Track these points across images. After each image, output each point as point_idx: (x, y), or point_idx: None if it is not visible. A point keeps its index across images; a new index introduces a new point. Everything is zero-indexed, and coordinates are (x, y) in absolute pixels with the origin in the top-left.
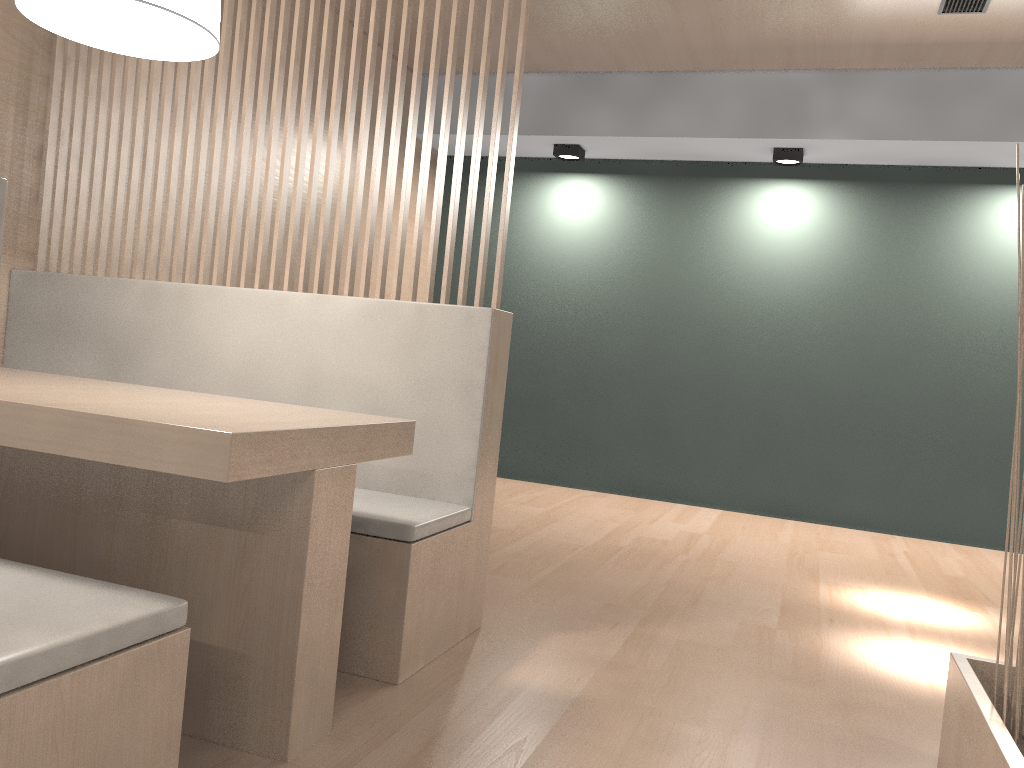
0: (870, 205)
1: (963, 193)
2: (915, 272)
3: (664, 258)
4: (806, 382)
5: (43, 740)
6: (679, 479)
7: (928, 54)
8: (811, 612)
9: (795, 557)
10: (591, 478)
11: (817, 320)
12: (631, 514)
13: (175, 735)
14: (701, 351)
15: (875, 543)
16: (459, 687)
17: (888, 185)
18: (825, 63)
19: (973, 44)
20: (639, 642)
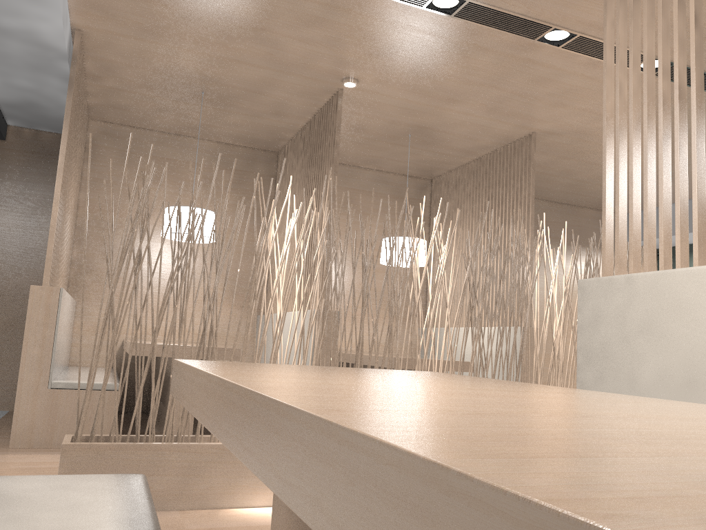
0: None
1: None
2: None
3: None
4: None
5: None
6: None
7: None
8: None
9: None
10: None
11: None
12: None
13: None
14: None
15: None
16: None
17: None
18: None
19: None
20: None
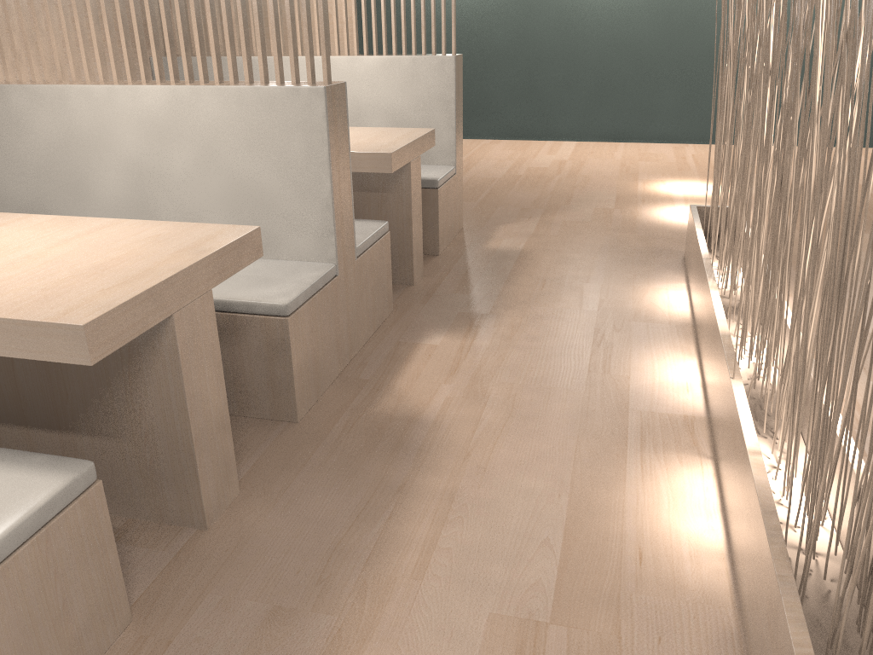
0: None
1: None
2: None
3: None
4: (630, 45)
5: (369, 269)
6: (547, 124)
7: None
8: (632, 198)
9: (624, 167)
10: (487, 131)
11: None
12: (519, 153)
13: (390, 271)
14: (557, 30)
15: (675, 151)
16: (467, 253)
17: None
18: None
19: None
20: (544, 224)
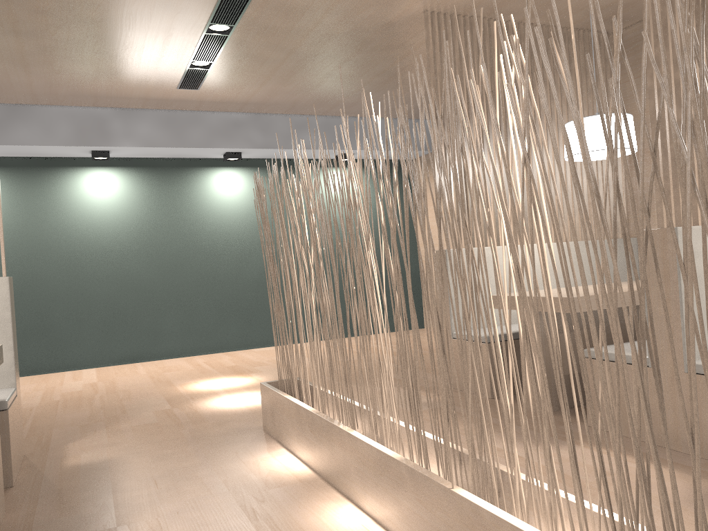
0: (150, 180)
1: (196, 172)
2: (180, 215)
3: (27, 219)
4: (132, 283)
5: None
6: (64, 356)
7: (171, 104)
8: (181, 398)
9: (155, 378)
10: None
11: (132, 247)
12: (44, 384)
13: None
14: (64, 274)
15: (188, 362)
16: (47, 476)
17: (158, 168)
18: (116, 105)
19: (193, 101)
20: (114, 433)
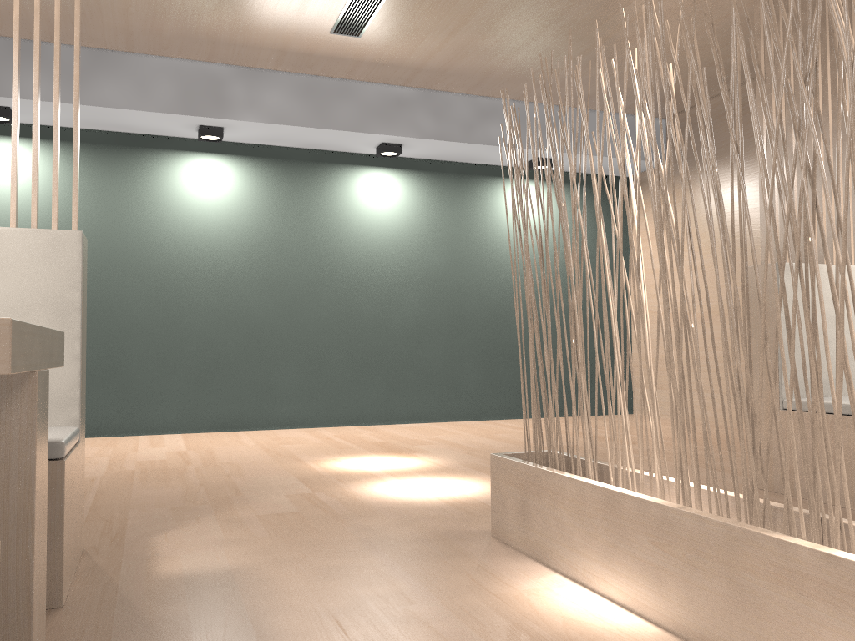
0: (274, 176)
1: (336, 170)
2: (311, 228)
3: (104, 218)
4: (240, 317)
5: None
6: (139, 413)
7: (315, 63)
8: (323, 479)
9: (271, 451)
10: None
11: (243, 267)
12: (110, 448)
13: None
14: (148, 299)
15: (311, 434)
16: (124, 591)
17: (285, 162)
18: (239, 60)
19: (347, 60)
20: (231, 524)
